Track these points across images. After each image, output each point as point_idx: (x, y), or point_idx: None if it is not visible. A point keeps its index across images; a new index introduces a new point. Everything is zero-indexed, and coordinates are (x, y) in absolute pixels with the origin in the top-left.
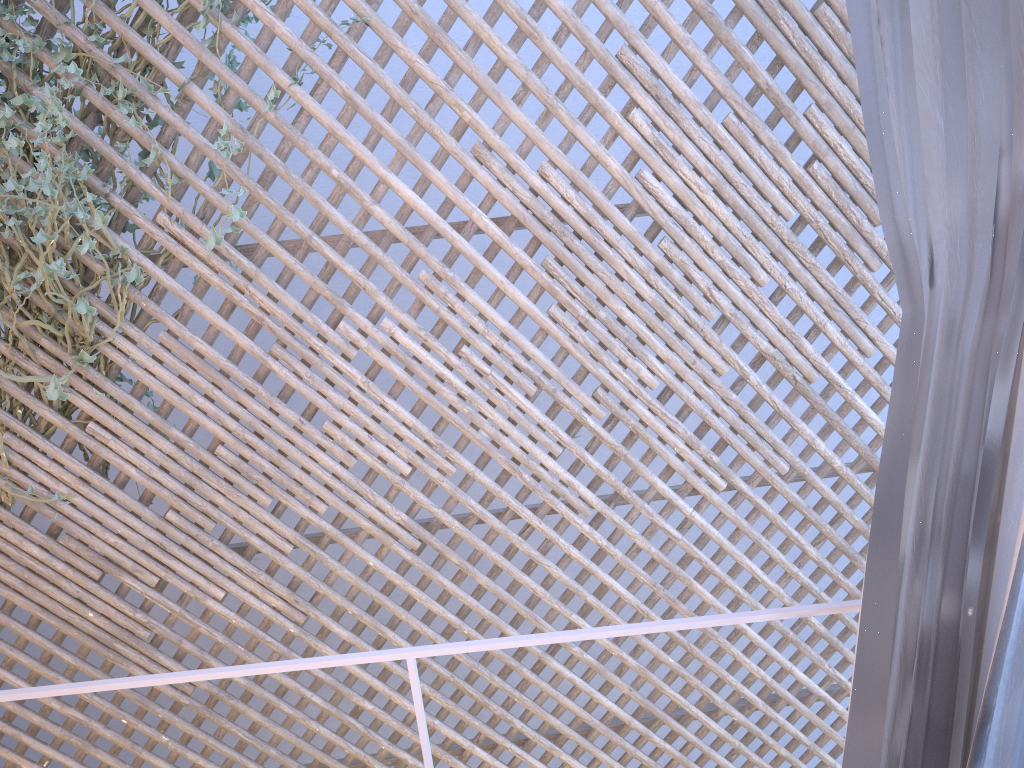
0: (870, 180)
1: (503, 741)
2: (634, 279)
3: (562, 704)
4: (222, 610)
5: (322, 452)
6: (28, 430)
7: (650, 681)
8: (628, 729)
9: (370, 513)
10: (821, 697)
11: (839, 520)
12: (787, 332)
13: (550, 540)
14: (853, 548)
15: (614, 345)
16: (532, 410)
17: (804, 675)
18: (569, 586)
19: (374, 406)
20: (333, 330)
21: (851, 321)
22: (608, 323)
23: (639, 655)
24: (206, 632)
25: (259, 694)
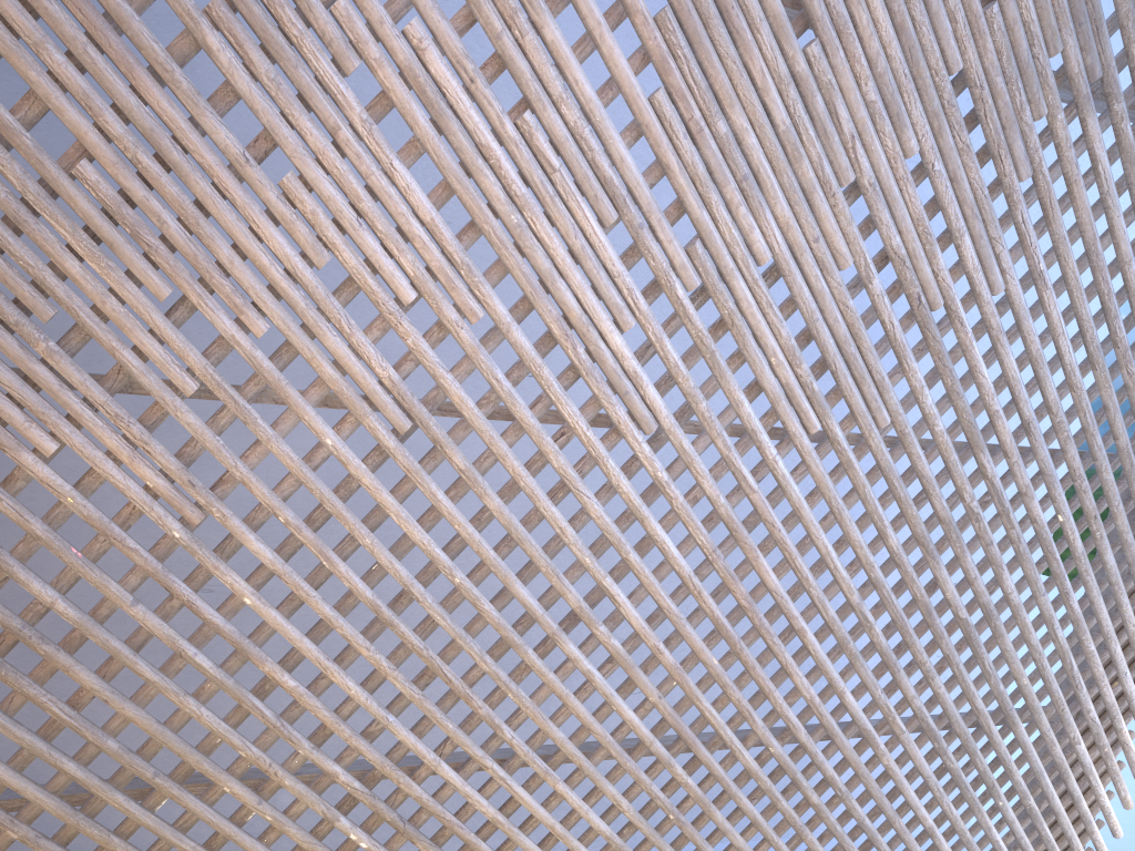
0: (1043, 54)
1: (483, 757)
2: (770, 88)
3: (571, 709)
4: (49, 477)
5: (274, 226)
6: None
7: (685, 688)
8: (640, 755)
9: (340, 355)
10: (866, 731)
11: (918, 505)
12: (923, 231)
13: (596, 459)
14: (827, 577)
15: (728, 181)
16: (607, 248)
17: (854, 700)
18: (609, 534)
19: (374, 169)
20: (325, 9)
21: (988, 240)
22: (726, 144)
23: (671, 651)
24: (12, 513)
25: (101, 641)
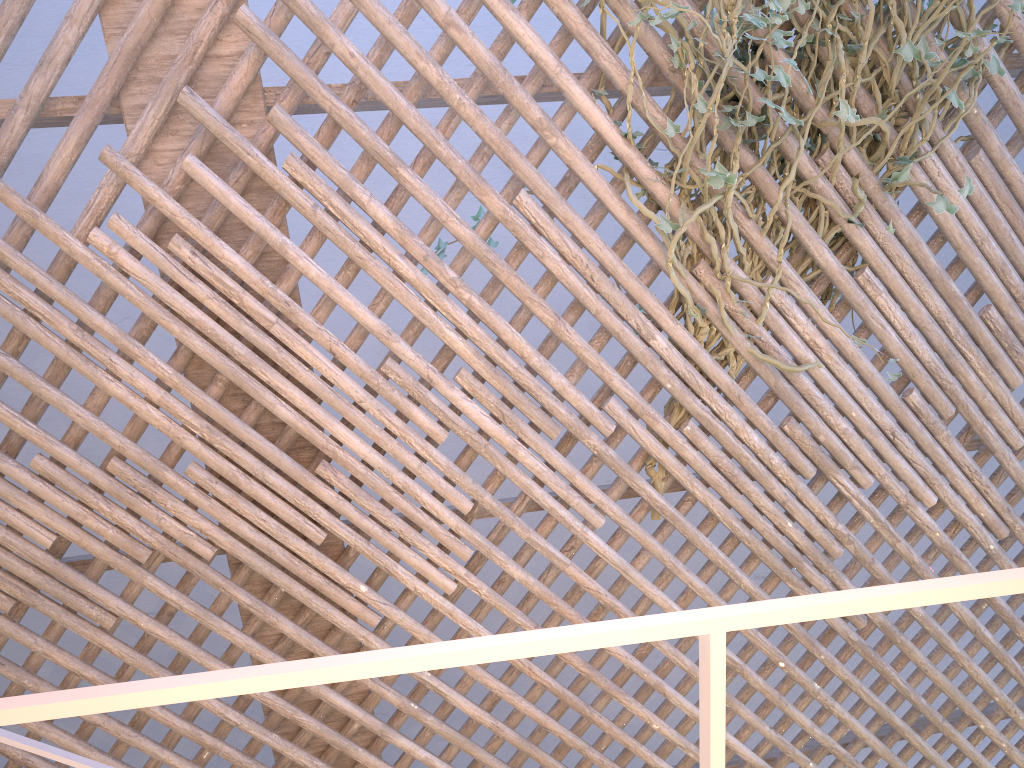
0: None
1: None
2: None
3: None
4: (928, 520)
5: None
6: (795, 275)
7: None
8: None
9: None
10: None
11: None
12: None
13: None
14: None
15: None
16: None
17: None
18: None
19: None
20: None
21: None
22: None
23: None
24: (904, 549)
25: (933, 628)
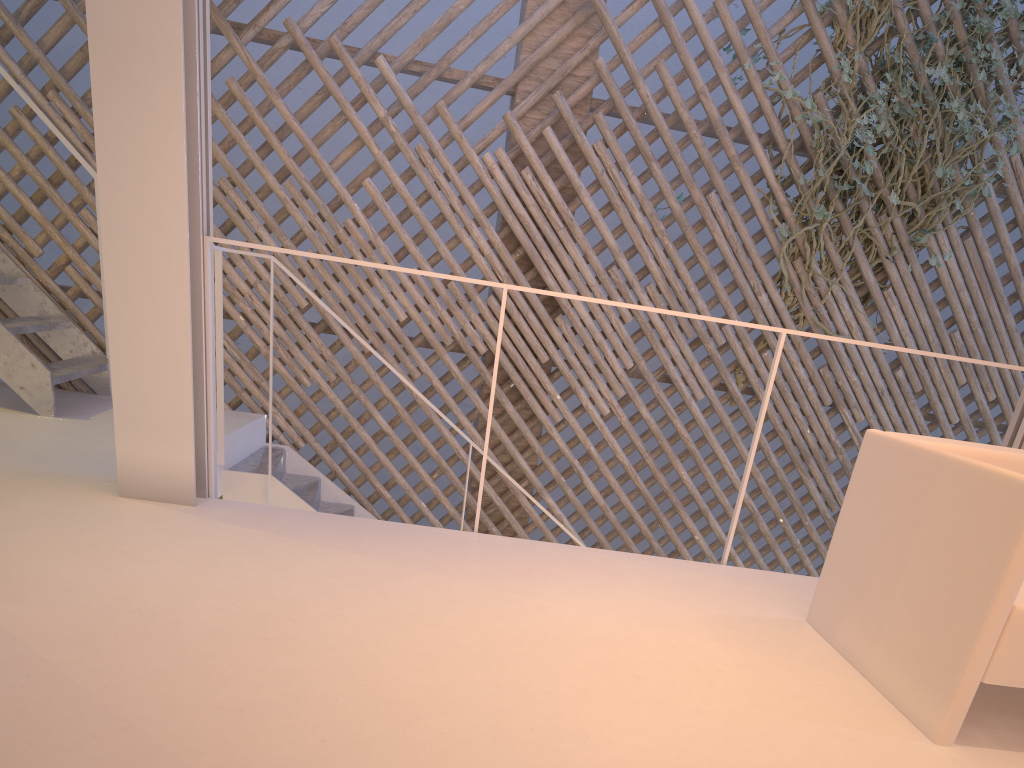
0: None
1: None
2: None
3: None
4: None
5: (1014, 356)
6: (849, 280)
7: None
8: None
9: None
10: None
11: None
12: None
13: None
14: None
15: None
16: None
17: None
18: None
19: None
20: None
21: None
22: None
23: None
24: None
25: None
